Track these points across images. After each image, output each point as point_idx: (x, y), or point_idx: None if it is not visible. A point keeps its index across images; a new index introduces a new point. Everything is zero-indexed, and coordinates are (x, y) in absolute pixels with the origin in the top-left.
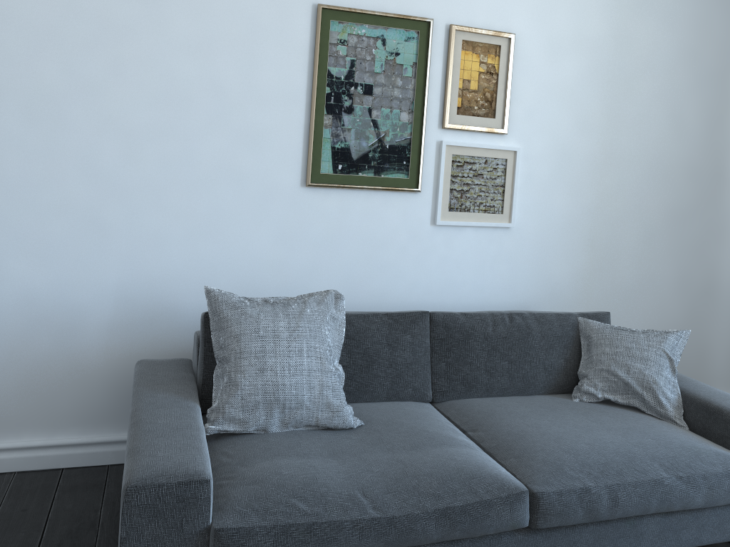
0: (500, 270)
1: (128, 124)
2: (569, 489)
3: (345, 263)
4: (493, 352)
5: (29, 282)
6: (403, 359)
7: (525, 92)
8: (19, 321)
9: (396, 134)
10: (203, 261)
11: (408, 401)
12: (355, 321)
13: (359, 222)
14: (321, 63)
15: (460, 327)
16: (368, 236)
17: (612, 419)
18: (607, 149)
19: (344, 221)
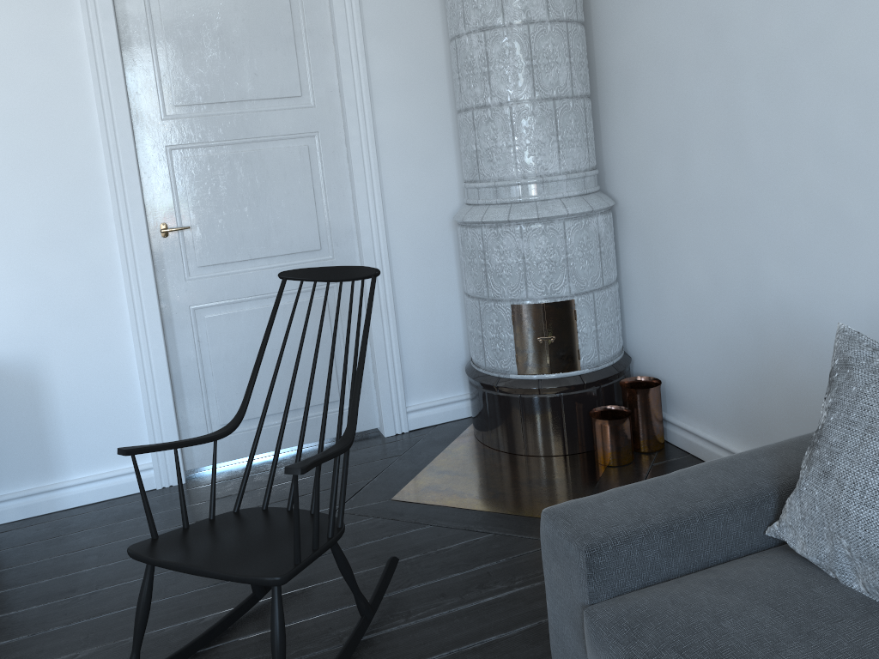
0: None
1: (861, 74)
2: None
3: None
4: None
5: (783, 288)
6: None
7: None
8: (779, 333)
9: None
10: None
11: None
12: None
13: None
14: None
15: None
16: None
17: None
18: None
19: None
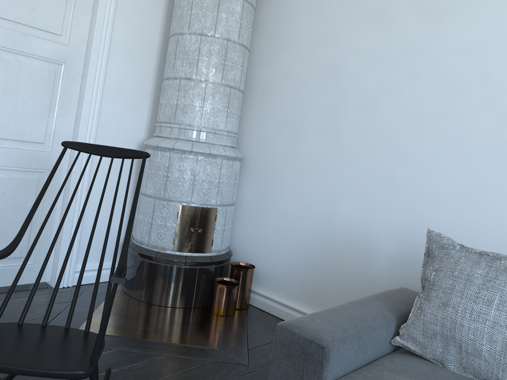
0: None
1: (416, 111)
2: None
3: None
4: None
5: (349, 215)
6: None
7: None
8: (341, 240)
9: None
10: (467, 222)
11: None
12: None
13: None
14: None
15: None
16: None
17: None
18: None
19: None
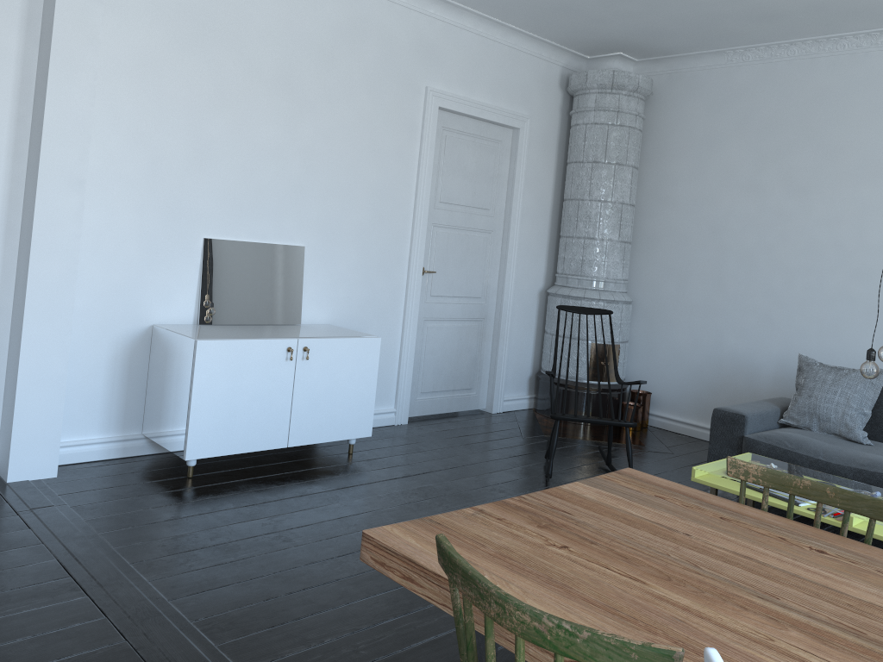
0: None
1: (787, 266)
2: None
3: None
4: None
5: (735, 347)
6: None
7: None
8: (729, 367)
9: None
10: (827, 348)
11: None
12: None
13: None
14: None
15: None
16: None
17: None
18: None
19: None
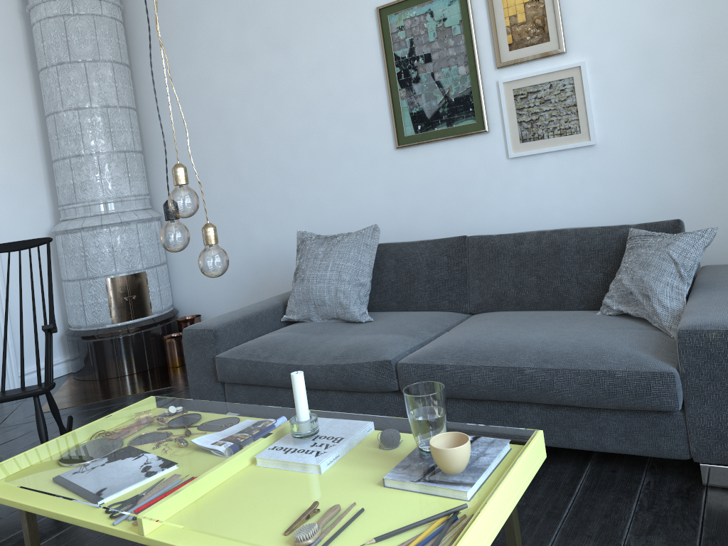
0: (593, 191)
1: (289, 134)
2: (426, 364)
3: (439, 205)
4: (521, 268)
5: (264, 240)
6: (440, 276)
7: (580, 3)
8: (265, 264)
9: (458, 87)
10: (345, 216)
11: (448, 311)
12: (404, 248)
13: (444, 169)
14: (387, 51)
15: (491, 248)
16: (453, 179)
17: (588, 326)
18: (712, 25)
19: (432, 171)
